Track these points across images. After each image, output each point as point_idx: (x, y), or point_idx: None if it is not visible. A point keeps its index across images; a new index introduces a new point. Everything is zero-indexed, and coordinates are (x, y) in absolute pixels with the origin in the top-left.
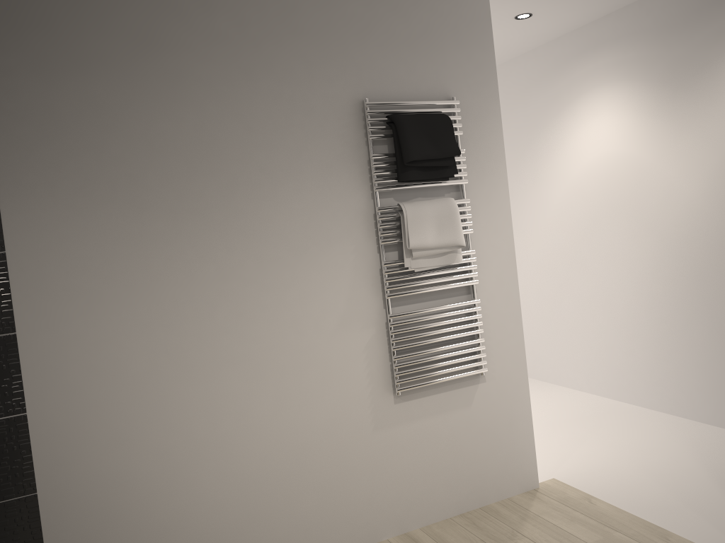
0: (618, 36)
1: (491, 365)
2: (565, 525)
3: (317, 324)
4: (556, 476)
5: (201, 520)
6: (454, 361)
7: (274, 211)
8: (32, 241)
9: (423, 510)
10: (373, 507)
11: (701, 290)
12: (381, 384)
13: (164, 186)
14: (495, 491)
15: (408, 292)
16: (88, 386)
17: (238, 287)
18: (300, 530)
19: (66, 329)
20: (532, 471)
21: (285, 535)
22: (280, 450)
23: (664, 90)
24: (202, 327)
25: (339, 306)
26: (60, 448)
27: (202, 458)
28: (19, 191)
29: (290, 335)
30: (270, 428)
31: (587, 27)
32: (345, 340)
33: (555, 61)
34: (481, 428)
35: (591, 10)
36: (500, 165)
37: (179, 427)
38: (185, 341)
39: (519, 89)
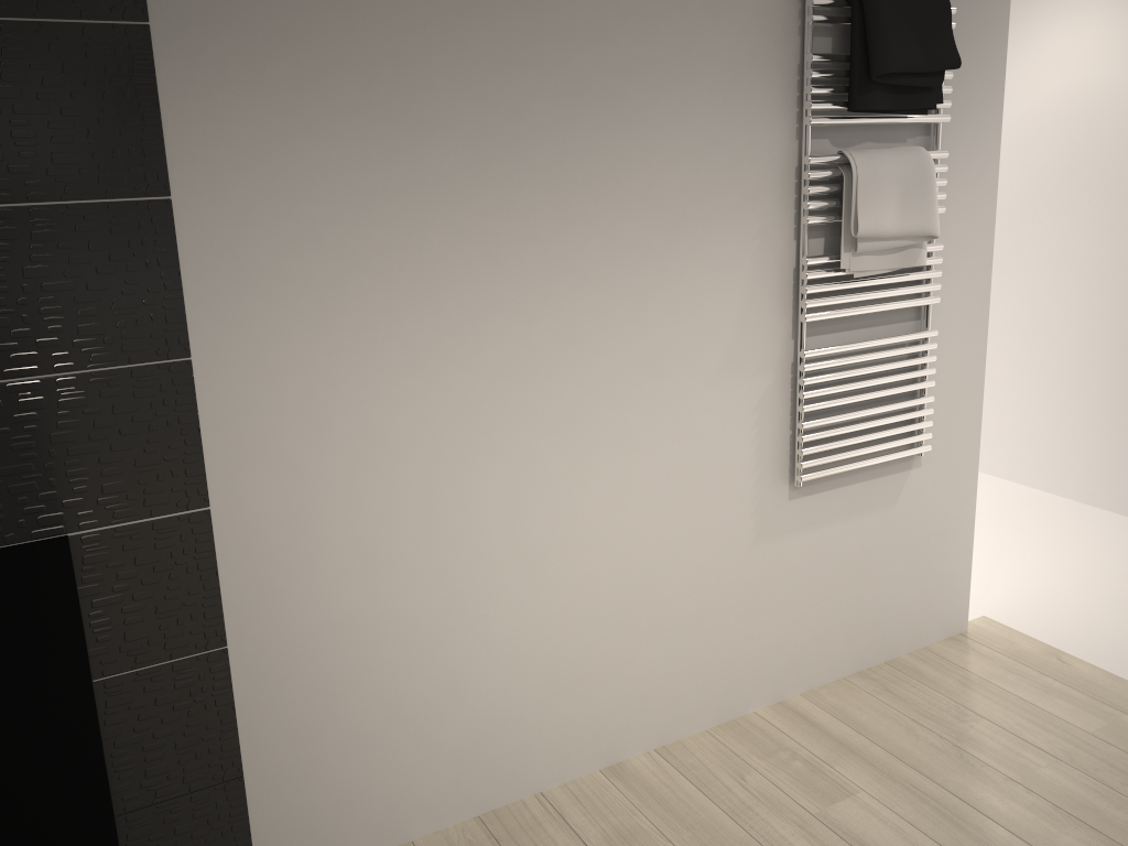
0: None
1: (932, 439)
2: (1038, 700)
3: (689, 363)
4: (985, 613)
5: (487, 688)
6: (887, 433)
7: (640, 151)
8: (220, 179)
9: (808, 667)
10: (740, 663)
11: None
12: (774, 467)
13: (459, 85)
14: (909, 637)
15: (836, 313)
16: (316, 461)
17: (572, 290)
18: (633, 701)
19: (280, 356)
20: (961, 606)
21: (611, 709)
22: (615, 574)
23: None
24: (508, 359)
25: (725, 332)
26: (266, 570)
27: (495, 587)
28: (196, 75)
29: (646, 380)
30: (602, 537)
31: None
32: (729, 391)
33: None
34: (903, 541)
35: None
36: (995, 92)
37: (462, 535)
38: (480, 384)
39: None
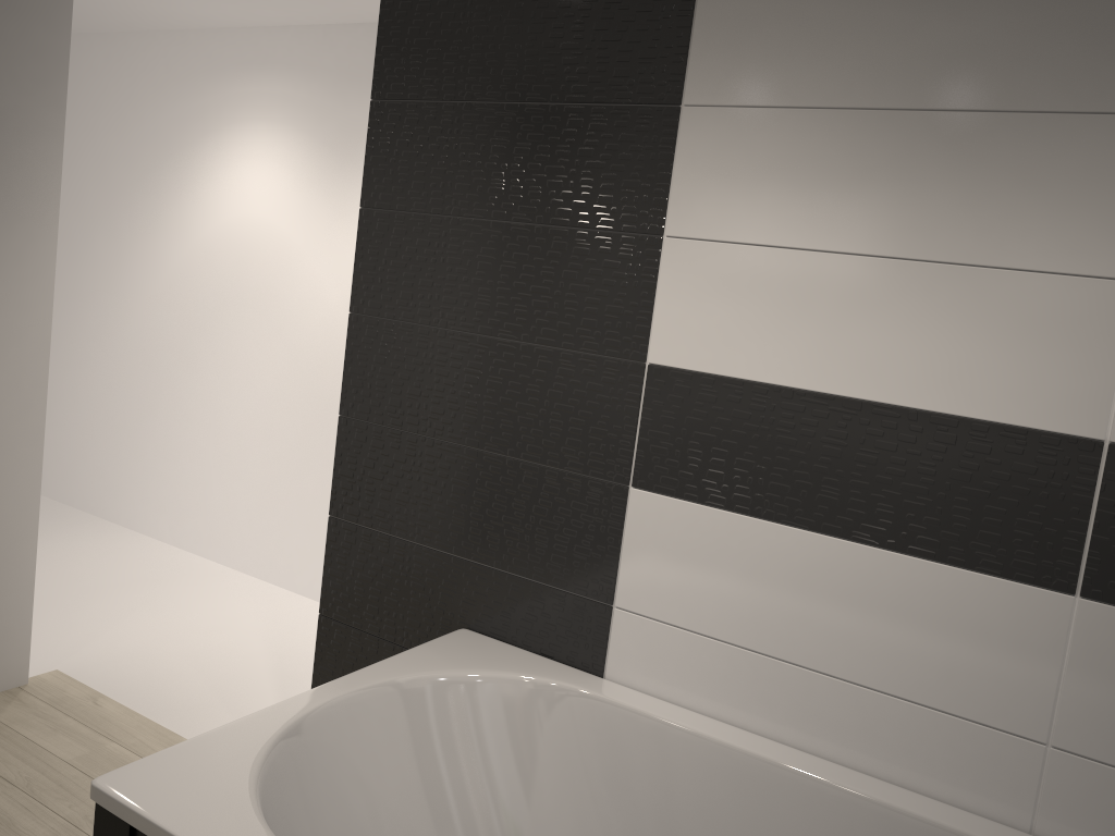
0: (293, 62)
1: None
2: (42, 737)
3: None
4: (62, 667)
5: None
6: None
7: None
8: None
9: None
10: None
11: (326, 427)
12: None
13: None
14: None
15: None
16: None
17: None
18: None
19: None
20: (20, 661)
21: None
22: None
23: (331, 157)
24: None
25: None
26: None
27: None
28: None
29: None
30: None
31: (258, 31)
32: None
33: (209, 61)
34: None
35: (261, 13)
36: (49, 209)
37: None
38: None
39: (152, 81)
